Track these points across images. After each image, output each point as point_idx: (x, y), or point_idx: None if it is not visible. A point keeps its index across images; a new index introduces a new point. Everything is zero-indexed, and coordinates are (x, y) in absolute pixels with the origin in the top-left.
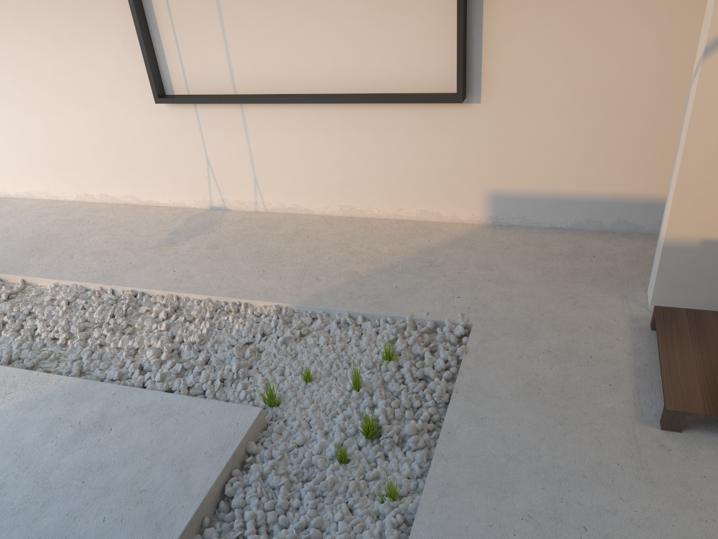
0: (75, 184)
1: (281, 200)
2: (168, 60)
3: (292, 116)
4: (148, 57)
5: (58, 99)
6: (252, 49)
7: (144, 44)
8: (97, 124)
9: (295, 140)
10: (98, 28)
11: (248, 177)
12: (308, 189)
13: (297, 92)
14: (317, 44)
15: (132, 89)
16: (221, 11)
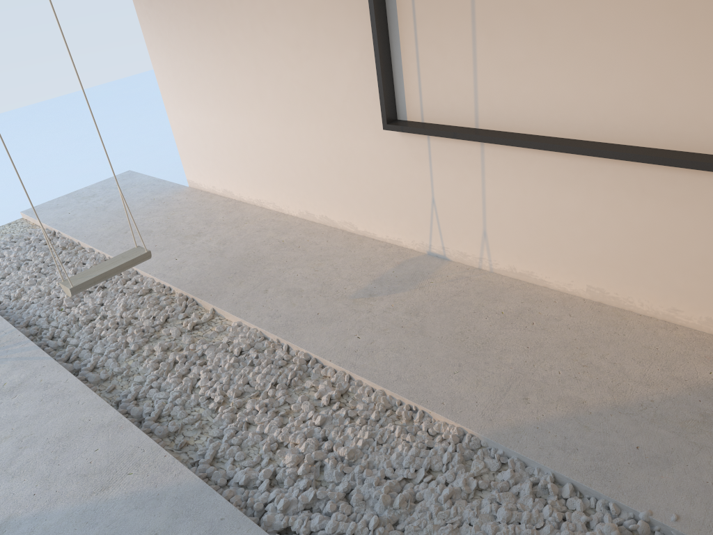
0: (299, 201)
1: (512, 262)
2: (405, 80)
3: (543, 163)
4: (383, 75)
5: (292, 111)
6: (506, 74)
7: (379, 60)
8: (326, 142)
9: (543, 194)
10: (338, 37)
11: (476, 227)
12: (548, 256)
13: (556, 135)
14: (596, 74)
15: (363, 109)
16: (476, 24)
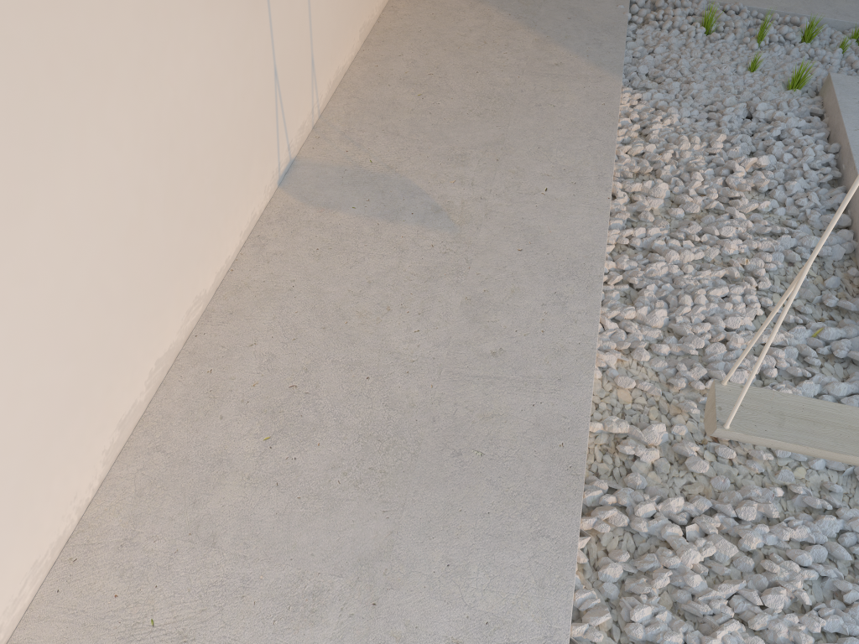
0: (98, 426)
1: (328, 76)
2: None
3: None
4: None
5: (28, 140)
6: None
7: None
8: (129, 147)
9: None
10: None
11: (307, 62)
12: (344, 27)
13: None
14: None
15: None
16: None
